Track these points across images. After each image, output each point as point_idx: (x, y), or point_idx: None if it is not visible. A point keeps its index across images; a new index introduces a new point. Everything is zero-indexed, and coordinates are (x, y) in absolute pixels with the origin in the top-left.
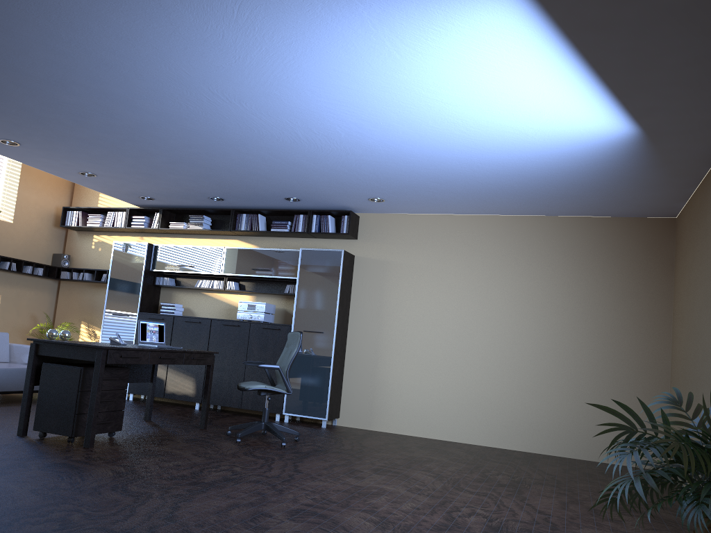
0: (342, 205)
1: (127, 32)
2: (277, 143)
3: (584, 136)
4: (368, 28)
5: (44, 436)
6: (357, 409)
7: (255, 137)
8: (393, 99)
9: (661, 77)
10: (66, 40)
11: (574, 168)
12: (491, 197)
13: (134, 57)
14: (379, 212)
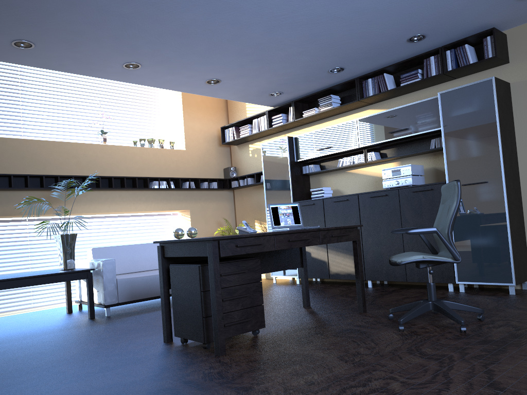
0: (481, 25)
1: None
2: None
3: None
4: None
5: (184, 341)
6: None
7: None
8: None
9: None
10: None
11: None
12: None
13: None
14: None
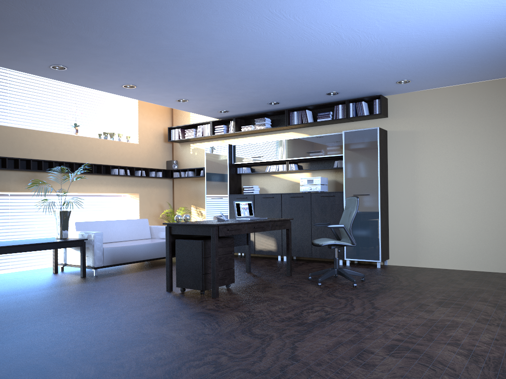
0: (373, 92)
1: None
2: (322, 47)
3: None
4: None
5: (183, 290)
6: (403, 251)
7: (305, 46)
8: None
9: None
10: None
11: None
12: None
13: None
14: (404, 92)
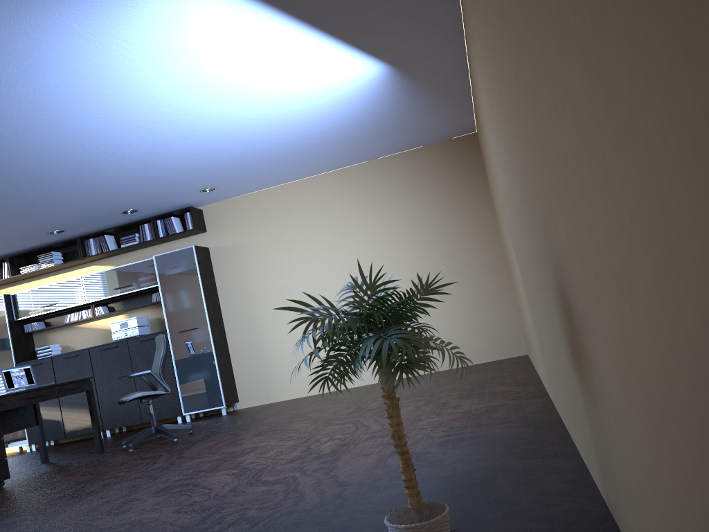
0: (181, 204)
1: None
2: (78, 163)
3: (346, 83)
4: (88, 38)
5: None
6: (253, 388)
7: (53, 163)
8: (156, 95)
9: (370, 17)
10: None
11: (359, 112)
12: (308, 158)
13: None
14: (219, 200)
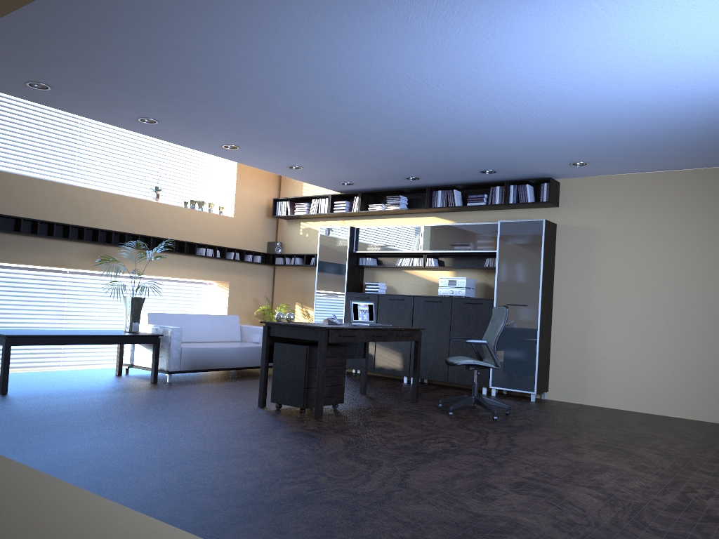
0: (541, 173)
1: (333, 36)
2: (473, 119)
3: None
4: None
5: (279, 407)
6: (567, 382)
7: (451, 116)
8: (599, 59)
9: None
10: (280, 52)
11: None
12: (715, 148)
13: (339, 58)
14: (581, 176)
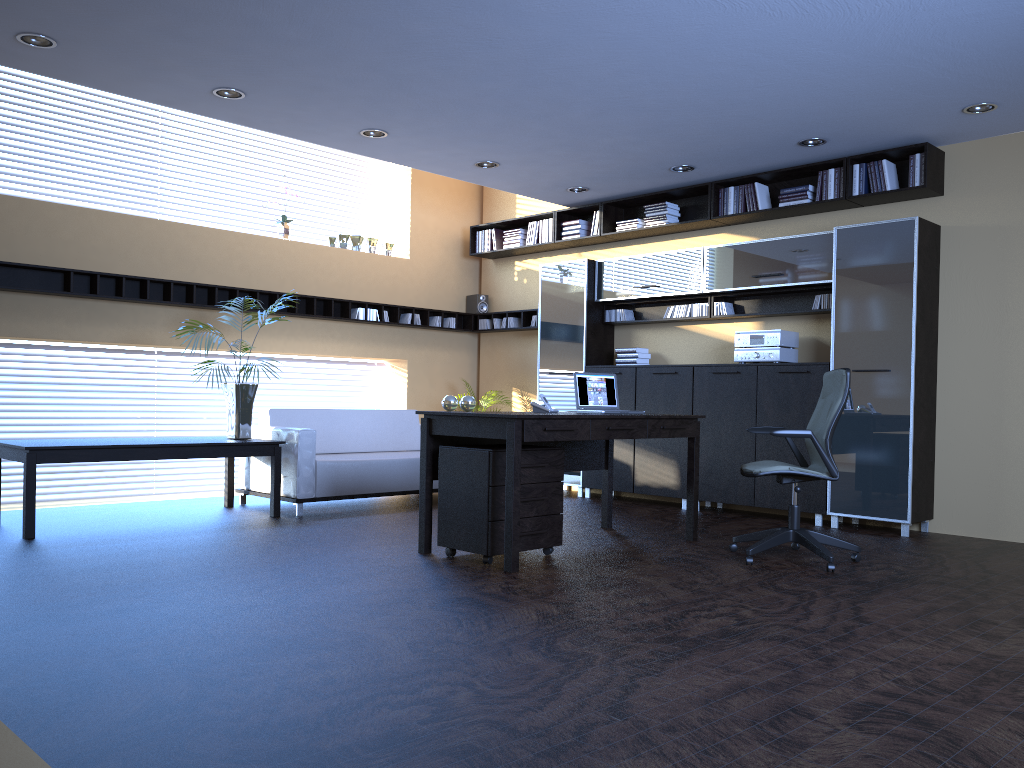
0: (908, 136)
1: None
2: (770, 24)
3: None
4: None
5: (452, 554)
6: (968, 502)
7: (727, 23)
8: None
9: None
10: None
11: None
12: None
13: None
14: (985, 135)
